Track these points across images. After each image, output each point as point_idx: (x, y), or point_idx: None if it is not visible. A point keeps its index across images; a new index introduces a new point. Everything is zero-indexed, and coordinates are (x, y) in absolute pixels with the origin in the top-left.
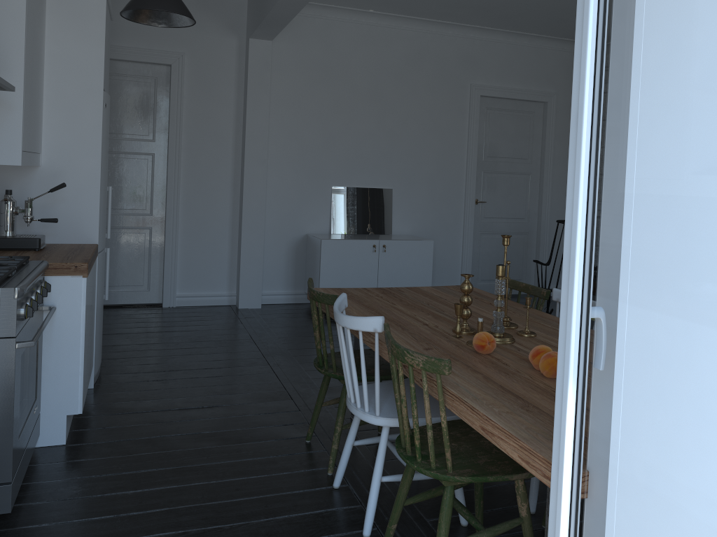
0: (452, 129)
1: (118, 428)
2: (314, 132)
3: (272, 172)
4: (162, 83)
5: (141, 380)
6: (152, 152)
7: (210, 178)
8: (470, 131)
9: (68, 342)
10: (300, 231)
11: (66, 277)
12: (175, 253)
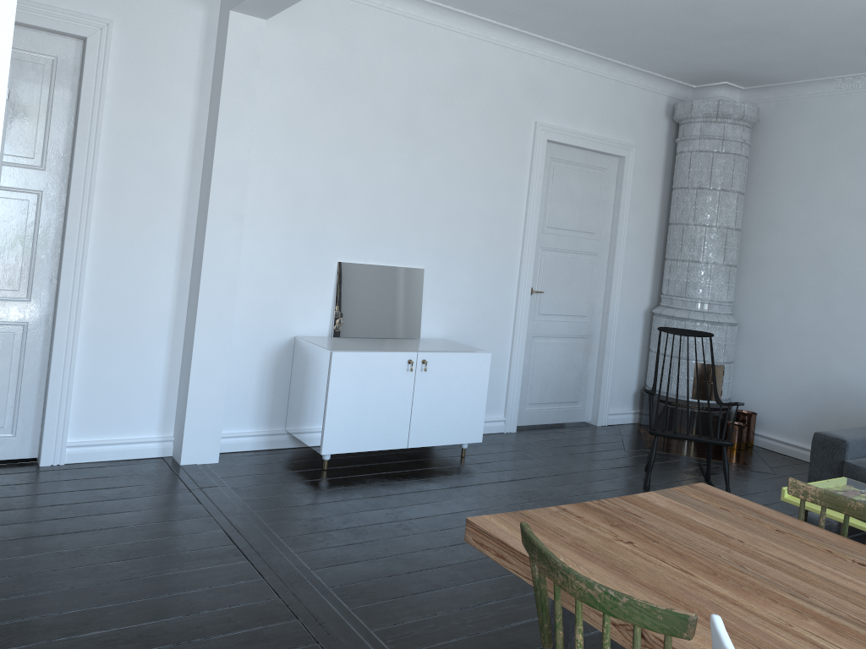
0: (508, 185)
1: None
2: (317, 174)
3: (247, 235)
4: (67, 68)
5: None
6: (39, 189)
7: (142, 240)
8: (532, 190)
9: None
10: (284, 332)
11: None
12: (70, 369)
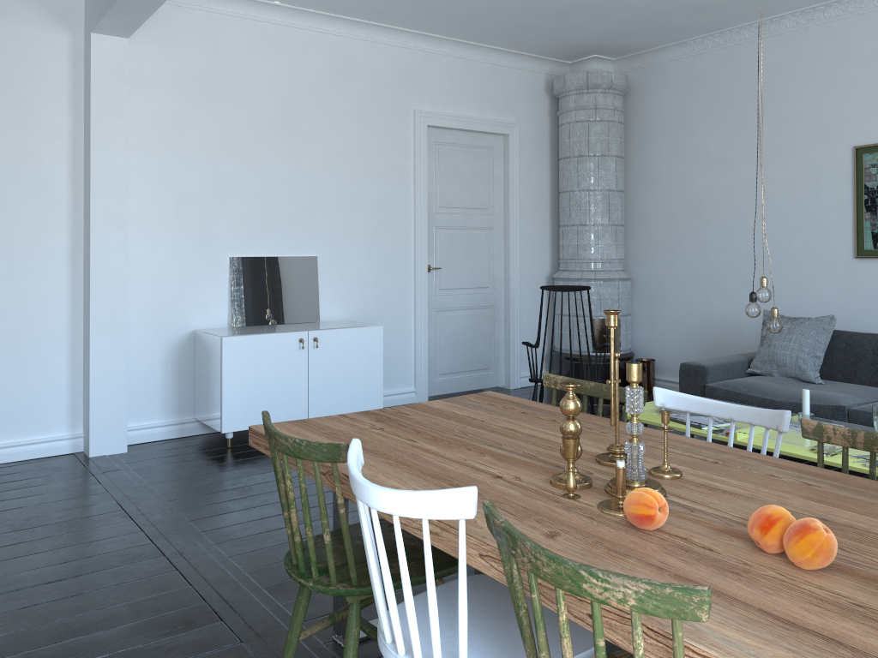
0: (394, 171)
1: None
2: (200, 177)
3: (136, 239)
4: None
5: None
6: None
7: (31, 253)
8: (417, 174)
9: None
10: (183, 327)
11: None
12: None
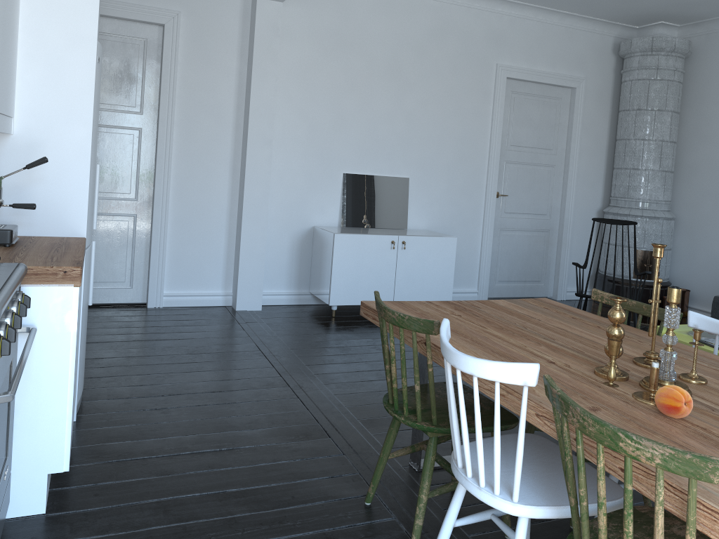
0: (475, 114)
1: (115, 484)
2: (326, 111)
3: (277, 154)
4: (153, 46)
5: (136, 409)
6: (140, 127)
7: (206, 159)
8: (495, 117)
9: (52, 376)
10: (306, 223)
11: (50, 287)
12: (163, 245)
